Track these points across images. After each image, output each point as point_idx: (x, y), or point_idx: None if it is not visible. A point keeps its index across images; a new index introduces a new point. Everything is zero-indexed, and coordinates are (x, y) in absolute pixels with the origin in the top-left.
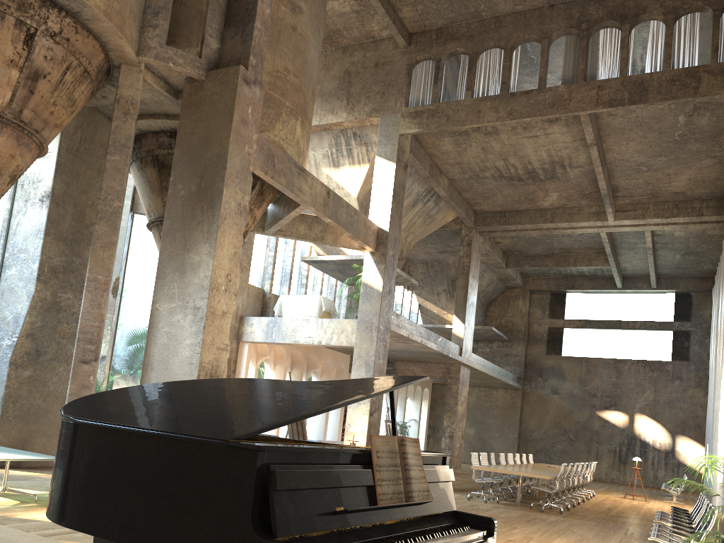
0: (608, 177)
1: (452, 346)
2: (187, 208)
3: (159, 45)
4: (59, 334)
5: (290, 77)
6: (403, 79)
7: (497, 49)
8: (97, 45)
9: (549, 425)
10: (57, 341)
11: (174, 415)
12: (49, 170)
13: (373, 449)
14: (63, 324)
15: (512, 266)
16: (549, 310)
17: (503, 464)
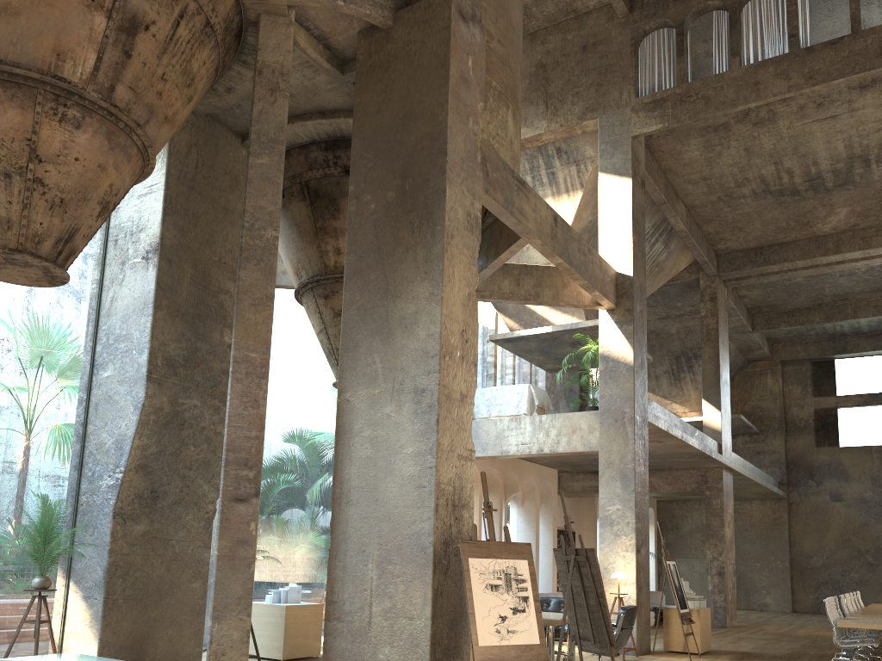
0: None
1: (710, 442)
2: (384, 230)
3: None
4: (183, 463)
5: (494, 44)
6: (628, 60)
7: None
8: None
9: (833, 545)
10: (182, 475)
11: None
12: (153, 211)
13: None
14: (188, 447)
15: (761, 329)
16: (813, 386)
17: (847, 611)
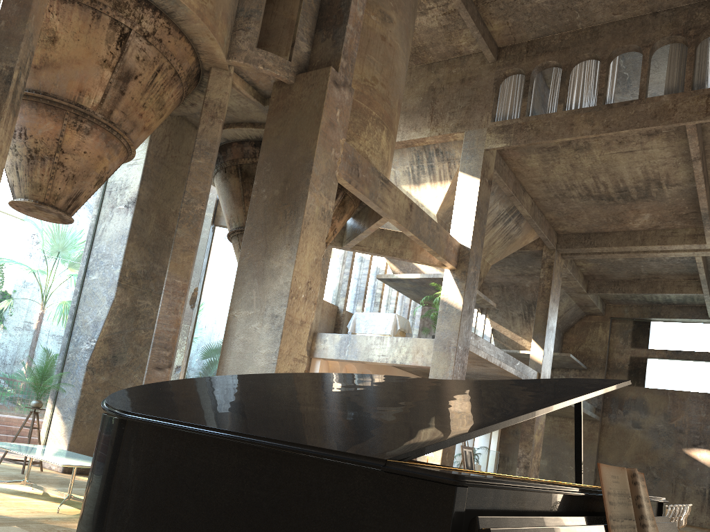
0: (709, 196)
1: (530, 371)
2: (270, 213)
3: (249, 48)
4: (135, 341)
5: (378, 86)
6: (490, 94)
7: (592, 60)
8: (189, 48)
9: (629, 460)
10: (134, 348)
11: (273, 413)
12: (136, 176)
13: (604, 489)
14: (140, 331)
15: (593, 292)
16: (631, 339)
17: None
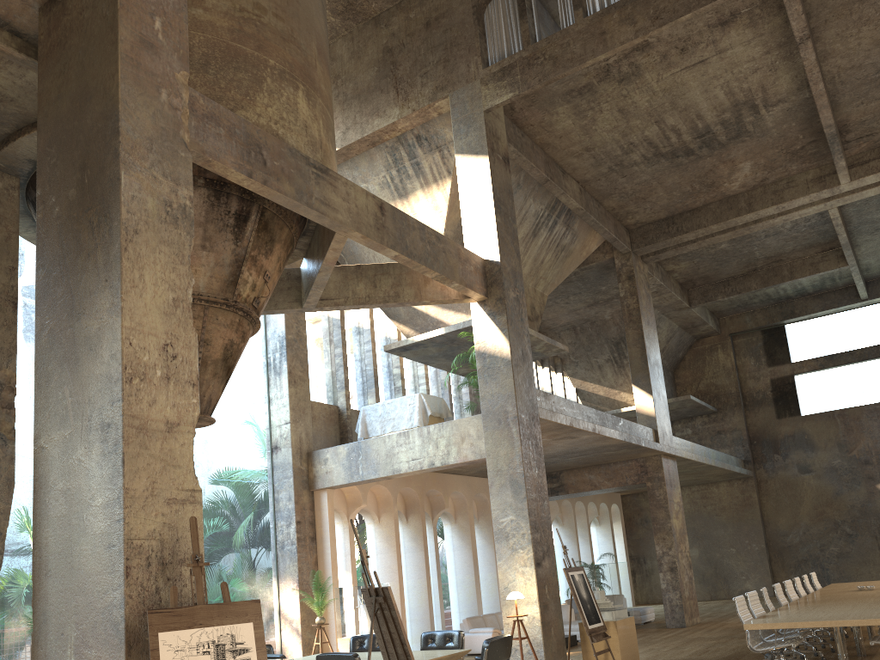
0: (831, 106)
1: (642, 430)
2: (68, 236)
3: None
4: None
5: (269, 19)
6: (471, 29)
7: None
8: None
9: (808, 520)
10: None
11: None
12: None
13: None
14: None
15: (698, 303)
16: (766, 356)
17: (784, 602)
